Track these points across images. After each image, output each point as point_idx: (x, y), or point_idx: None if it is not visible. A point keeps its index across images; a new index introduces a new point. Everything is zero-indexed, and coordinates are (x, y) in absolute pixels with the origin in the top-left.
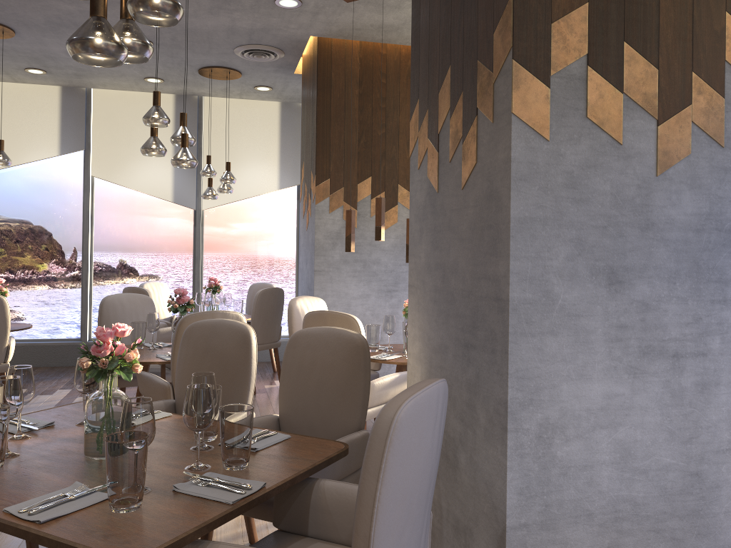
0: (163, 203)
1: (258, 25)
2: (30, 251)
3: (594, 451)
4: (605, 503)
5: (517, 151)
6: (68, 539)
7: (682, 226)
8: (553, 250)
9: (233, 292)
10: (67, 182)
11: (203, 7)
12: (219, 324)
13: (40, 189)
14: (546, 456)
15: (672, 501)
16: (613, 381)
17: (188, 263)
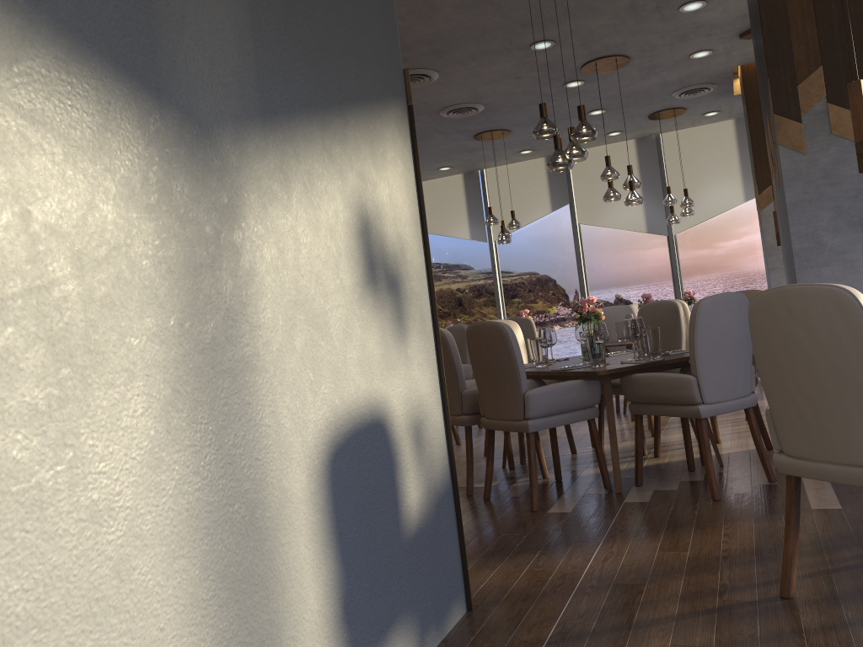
0: (639, 234)
1: (683, 74)
2: (541, 292)
3: None
4: None
5: (784, 165)
6: (575, 371)
7: None
8: (819, 216)
9: None
10: (560, 232)
11: (635, 77)
12: (658, 303)
13: (541, 242)
14: None
15: None
16: None
17: (668, 284)
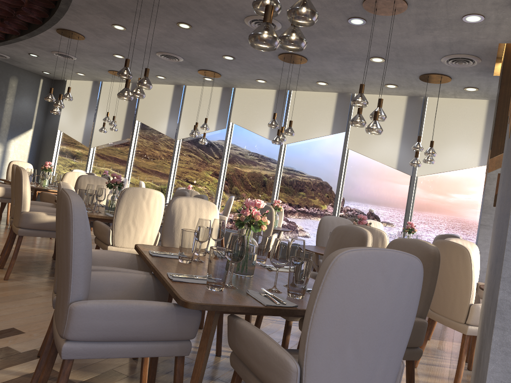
0: (390, 169)
1: (454, 39)
2: (307, 191)
3: None
4: None
5: None
6: (174, 288)
7: None
8: None
9: (431, 239)
10: (333, 151)
11: (411, 30)
12: (351, 228)
13: (317, 154)
14: None
15: None
16: None
17: (401, 212)
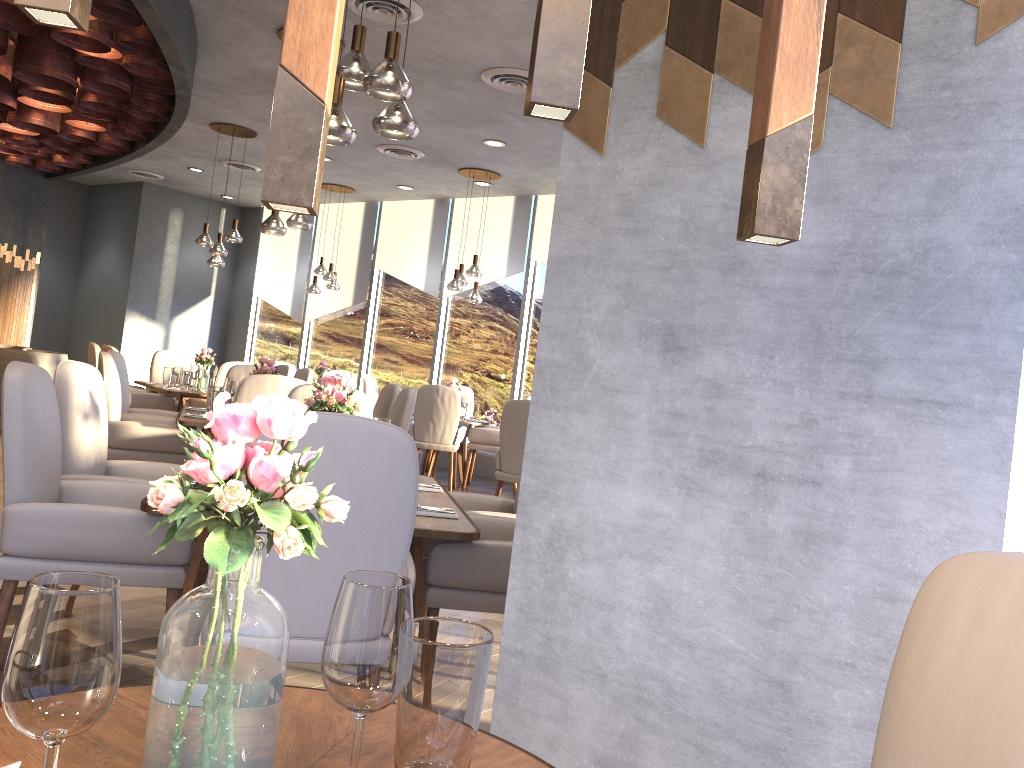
0: None
1: None
2: None
3: (617, 587)
4: (625, 669)
5: (564, 174)
6: None
7: (795, 266)
8: (594, 299)
9: None
10: None
11: None
12: None
13: None
14: (555, 572)
15: (730, 712)
16: (655, 493)
17: None
